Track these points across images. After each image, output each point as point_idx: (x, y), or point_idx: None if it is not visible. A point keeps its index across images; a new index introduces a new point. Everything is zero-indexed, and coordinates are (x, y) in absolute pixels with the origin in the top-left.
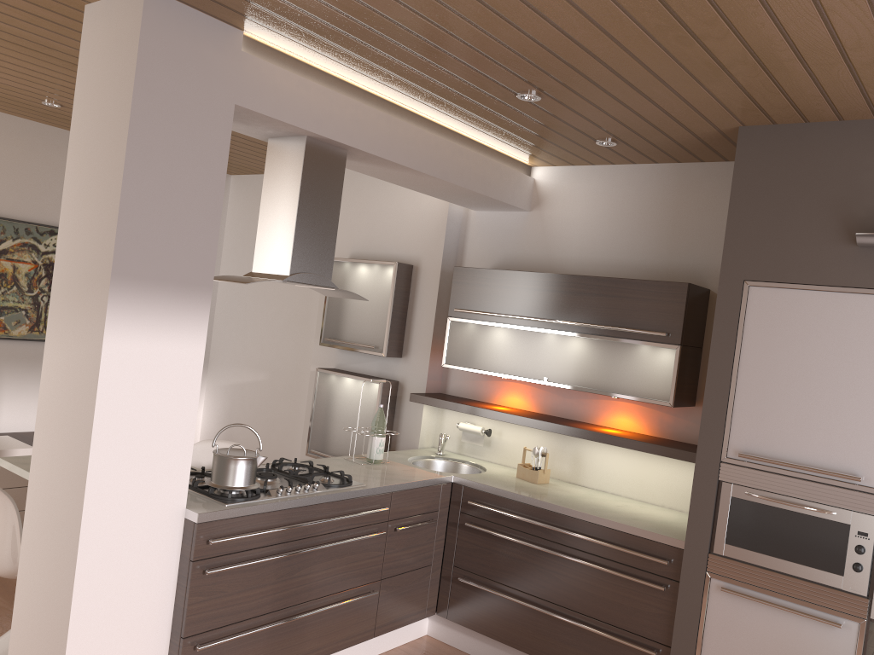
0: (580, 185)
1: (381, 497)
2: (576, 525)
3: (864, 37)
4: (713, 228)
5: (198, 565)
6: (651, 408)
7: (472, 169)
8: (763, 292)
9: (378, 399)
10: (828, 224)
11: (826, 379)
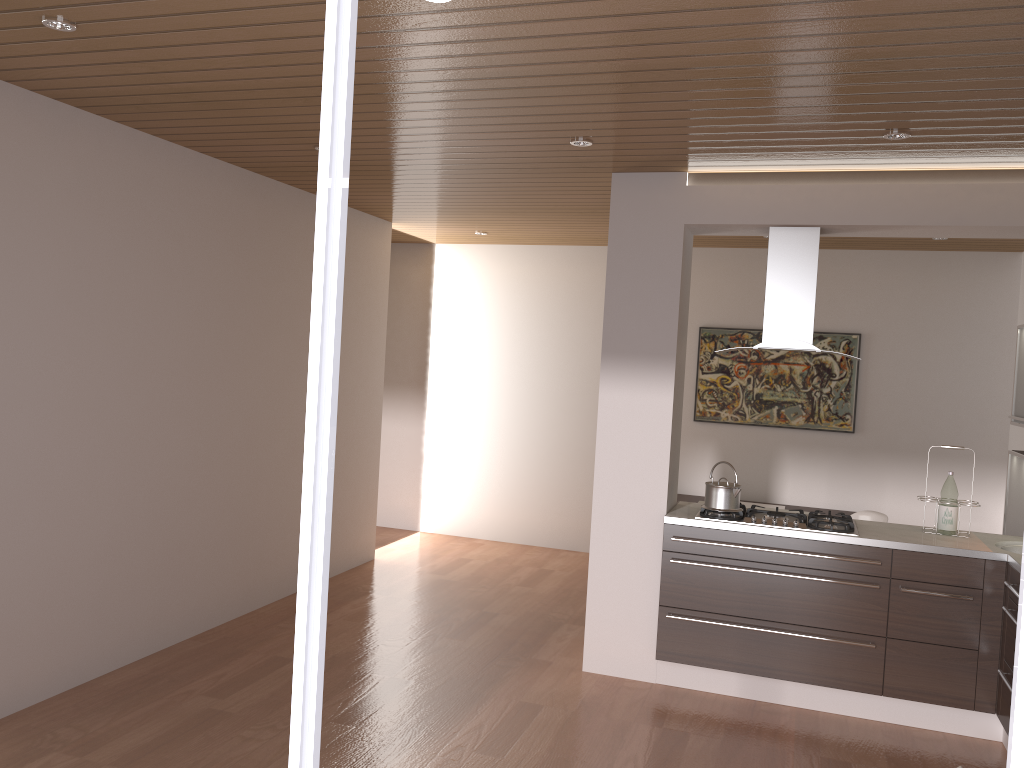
0: None
1: (874, 550)
2: None
3: (858, 23)
4: None
5: (667, 554)
6: None
7: (1013, 202)
8: None
9: None
10: None
11: None
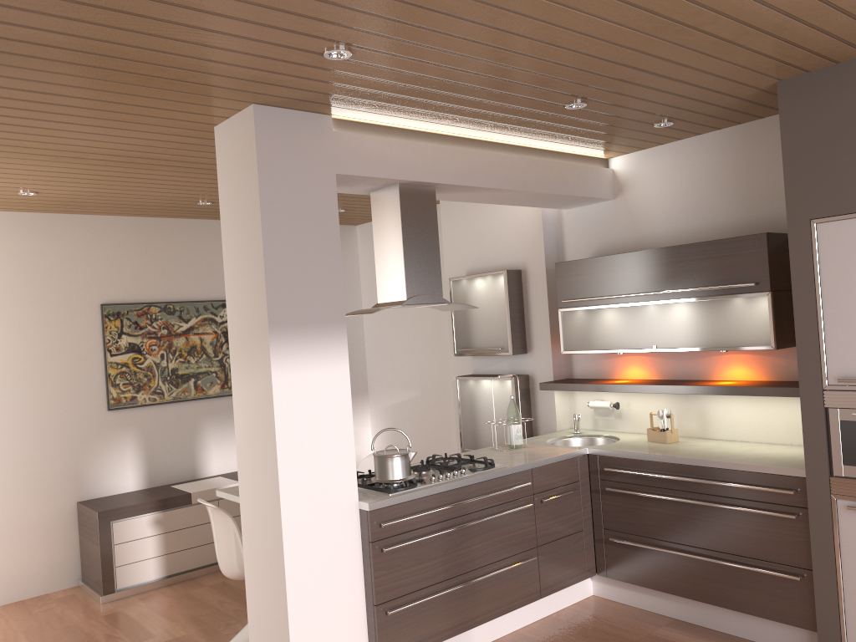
0: (655, 165)
1: (522, 474)
2: (704, 473)
3: None
4: None
5: (376, 545)
6: (761, 355)
7: (550, 175)
8: (830, 227)
9: (513, 393)
10: None
11: None
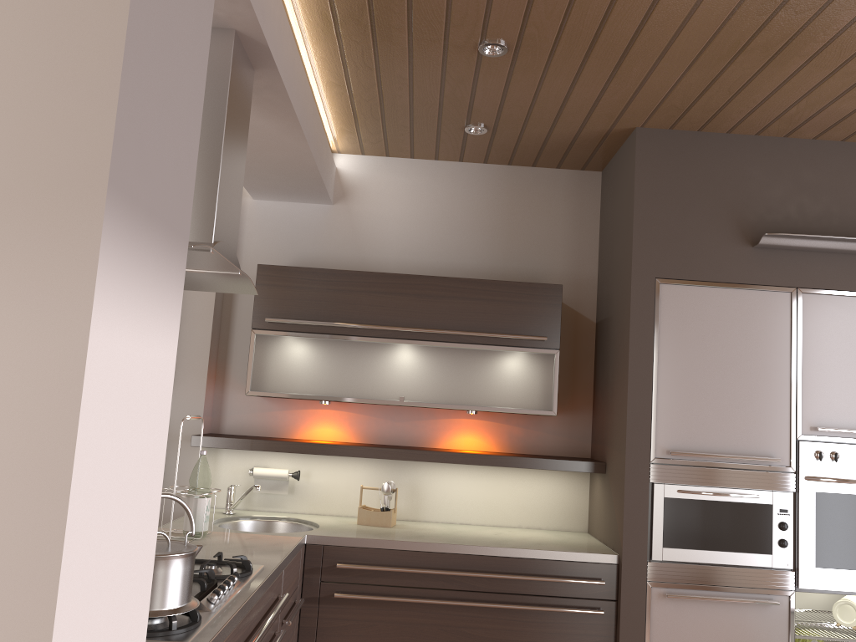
0: (397, 179)
1: (279, 580)
2: (489, 564)
3: None
4: (549, 234)
5: None
6: (498, 422)
7: (318, 138)
8: (674, 290)
9: None
10: (725, 226)
11: (738, 371)
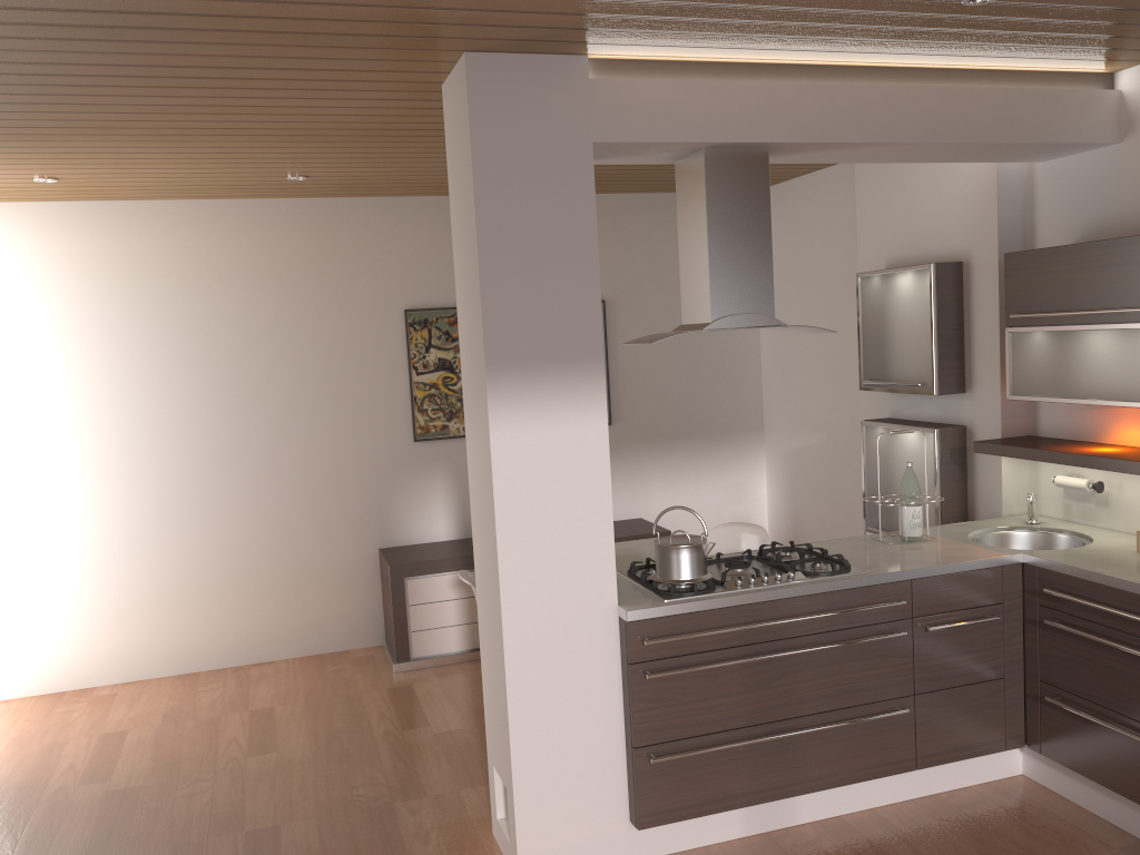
0: None
1: (892, 587)
2: None
3: None
4: None
5: (637, 669)
6: None
7: (984, 112)
8: None
9: (935, 454)
10: None
11: None
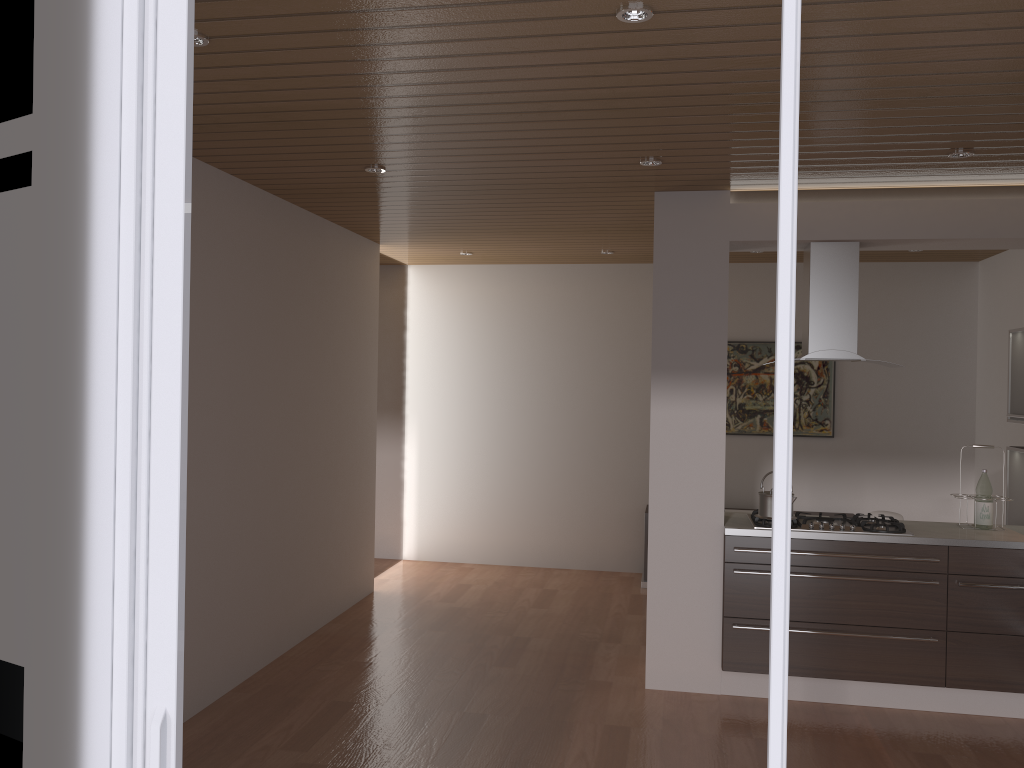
0: None
1: (931, 548)
2: None
3: (1017, 49)
4: None
5: (729, 566)
6: None
7: None
8: None
9: None
10: None
11: None
